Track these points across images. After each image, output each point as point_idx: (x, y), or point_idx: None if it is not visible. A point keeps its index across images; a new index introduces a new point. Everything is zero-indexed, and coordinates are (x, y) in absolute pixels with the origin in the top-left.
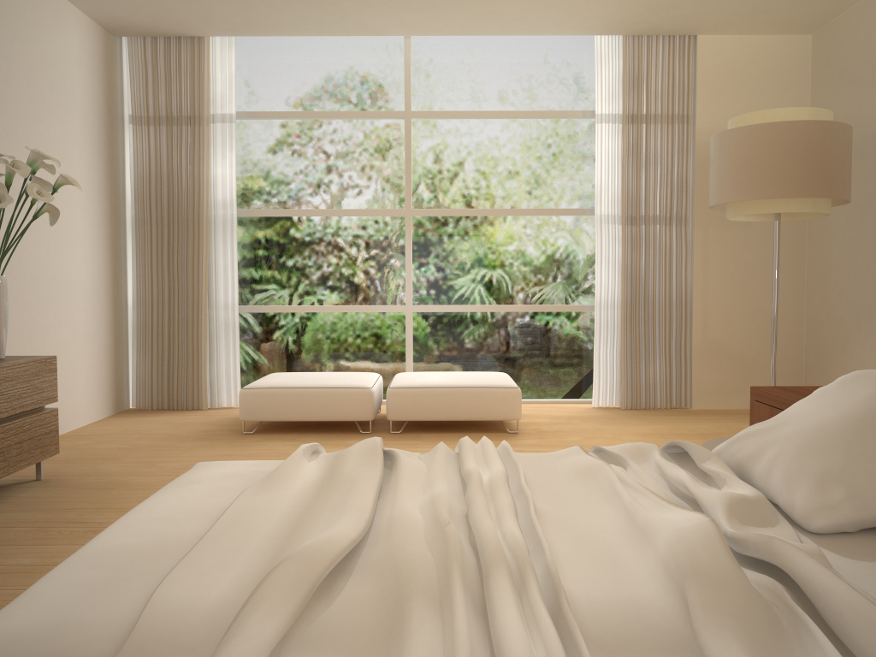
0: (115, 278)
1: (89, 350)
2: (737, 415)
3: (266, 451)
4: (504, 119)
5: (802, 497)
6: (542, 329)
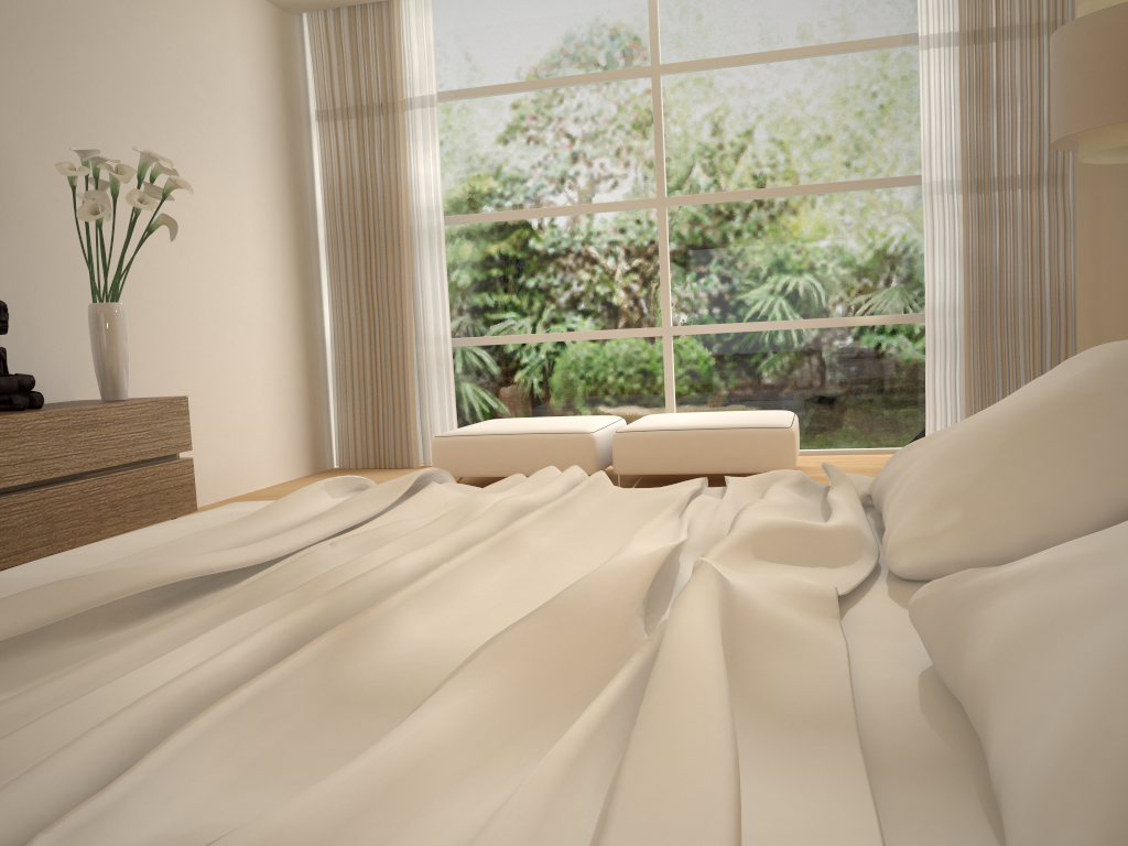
0: (306, 310)
1: (272, 397)
2: None
3: None
4: (788, 61)
5: (900, 526)
6: (853, 351)
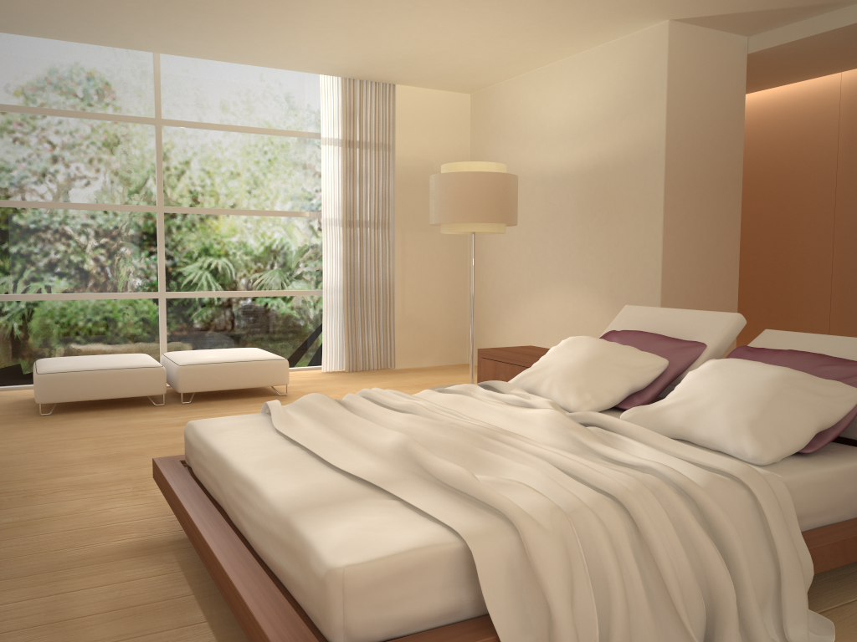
0: None
1: None
2: (429, 371)
3: (88, 426)
4: (244, 133)
5: (573, 400)
6: (278, 311)
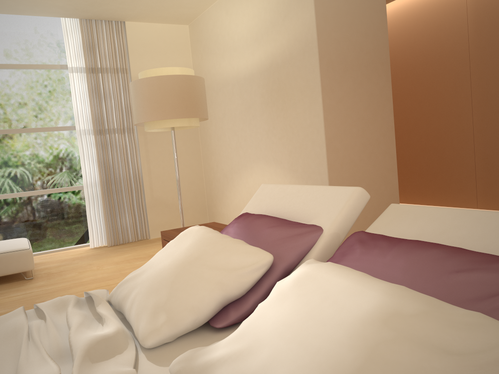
0: None
1: None
2: None
3: None
4: (4, 69)
5: (143, 326)
6: (51, 204)
